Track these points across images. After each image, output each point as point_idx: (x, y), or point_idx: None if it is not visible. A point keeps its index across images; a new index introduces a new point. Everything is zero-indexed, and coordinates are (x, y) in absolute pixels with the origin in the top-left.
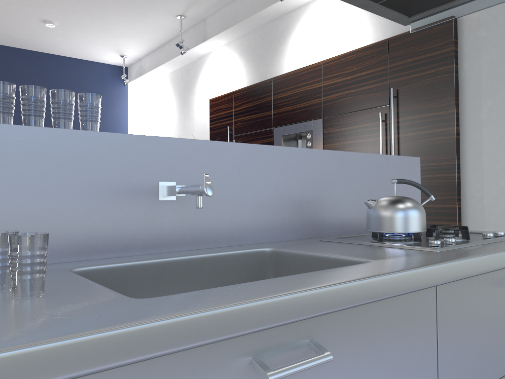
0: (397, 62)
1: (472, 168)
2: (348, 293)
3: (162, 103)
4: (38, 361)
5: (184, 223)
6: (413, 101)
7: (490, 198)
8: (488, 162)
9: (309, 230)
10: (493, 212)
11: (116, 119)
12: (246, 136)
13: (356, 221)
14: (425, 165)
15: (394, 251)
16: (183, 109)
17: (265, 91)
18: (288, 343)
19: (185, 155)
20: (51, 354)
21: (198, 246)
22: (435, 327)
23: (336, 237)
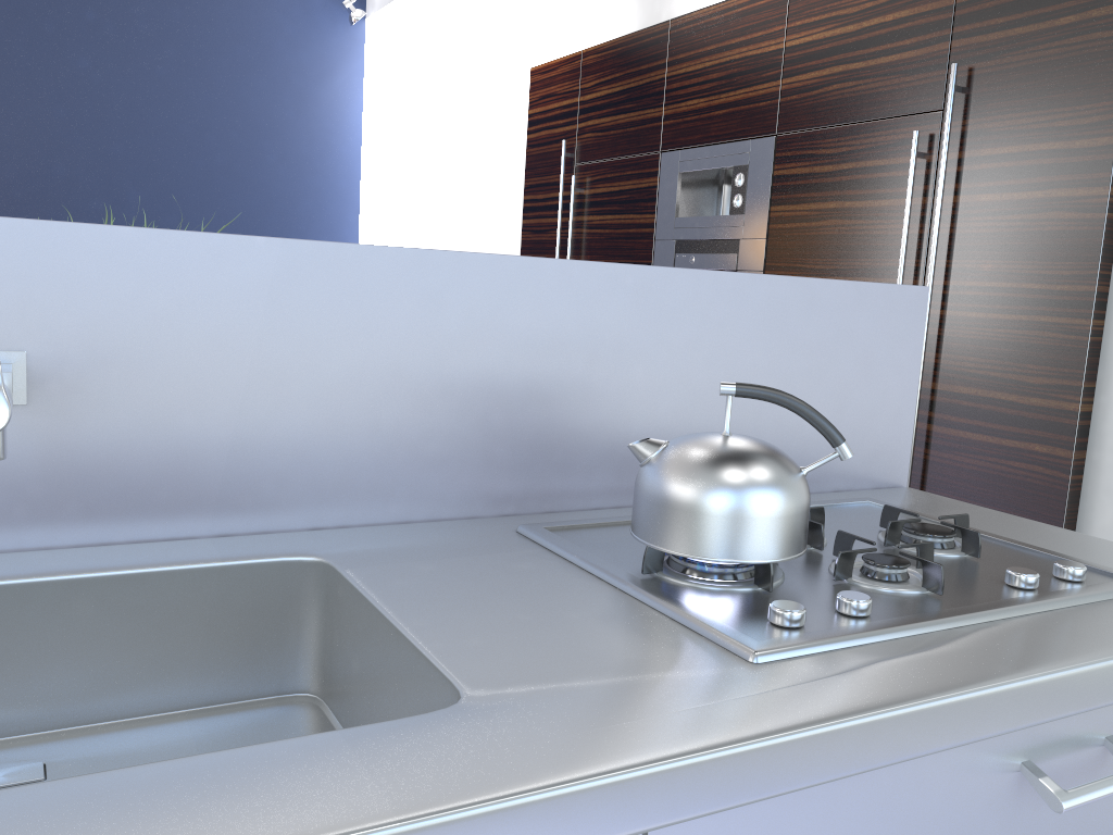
0: None
1: None
2: None
3: (438, 73)
4: None
5: (58, 471)
6: (1007, 106)
7: None
8: None
9: (512, 493)
10: None
11: (334, 105)
12: (601, 169)
13: None
14: (1013, 286)
15: (619, 642)
16: (477, 90)
17: (652, 55)
18: None
19: (64, 272)
20: None
21: (111, 535)
22: None
23: (569, 525)
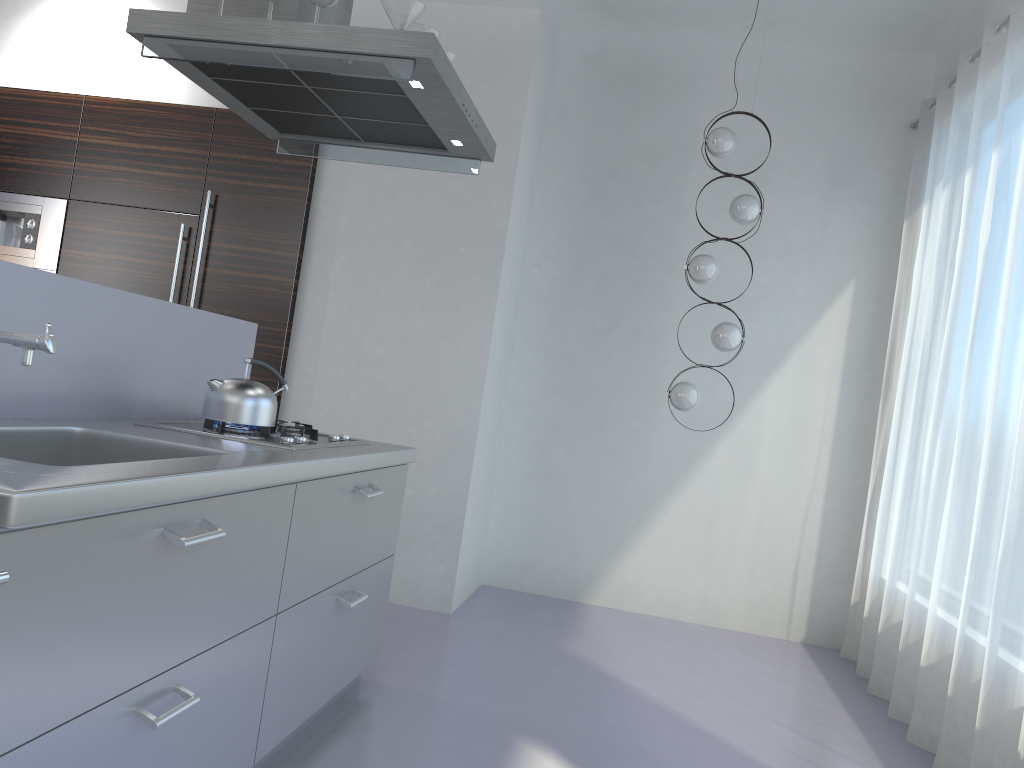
0: (225, 152)
1: (306, 342)
2: (240, 478)
3: None
4: (58, 502)
5: None
6: (240, 223)
7: (322, 388)
8: (328, 338)
9: (114, 408)
10: (323, 409)
11: None
12: None
13: (171, 402)
14: None
15: (248, 446)
16: None
17: None
18: (188, 519)
19: None
20: (65, 497)
21: None
22: (289, 525)
23: (154, 422)
